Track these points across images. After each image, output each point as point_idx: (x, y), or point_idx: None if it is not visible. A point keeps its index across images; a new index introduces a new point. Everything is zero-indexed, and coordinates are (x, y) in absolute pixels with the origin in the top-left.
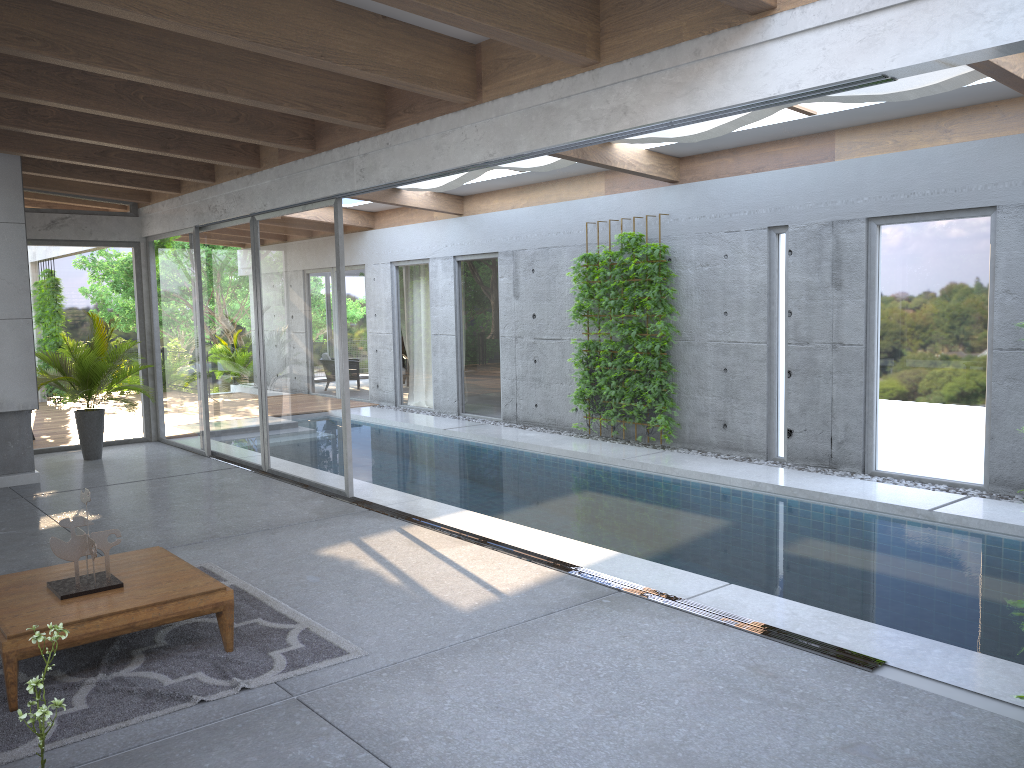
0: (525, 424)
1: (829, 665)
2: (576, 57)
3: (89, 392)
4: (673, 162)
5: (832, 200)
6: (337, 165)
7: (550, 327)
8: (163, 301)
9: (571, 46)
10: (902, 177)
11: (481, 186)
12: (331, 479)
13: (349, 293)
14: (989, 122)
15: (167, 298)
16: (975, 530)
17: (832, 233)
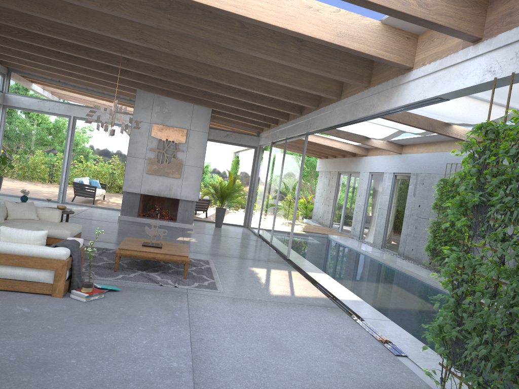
0: (406, 258)
1: (381, 348)
2: (358, 83)
3: (222, 201)
4: None
5: None
6: (305, 121)
7: (424, 212)
8: (259, 171)
9: (355, 79)
10: None
11: (407, 141)
12: (284, 250)
13: (352, 184)
14: None
15: (260, 170)
16: None
17: None
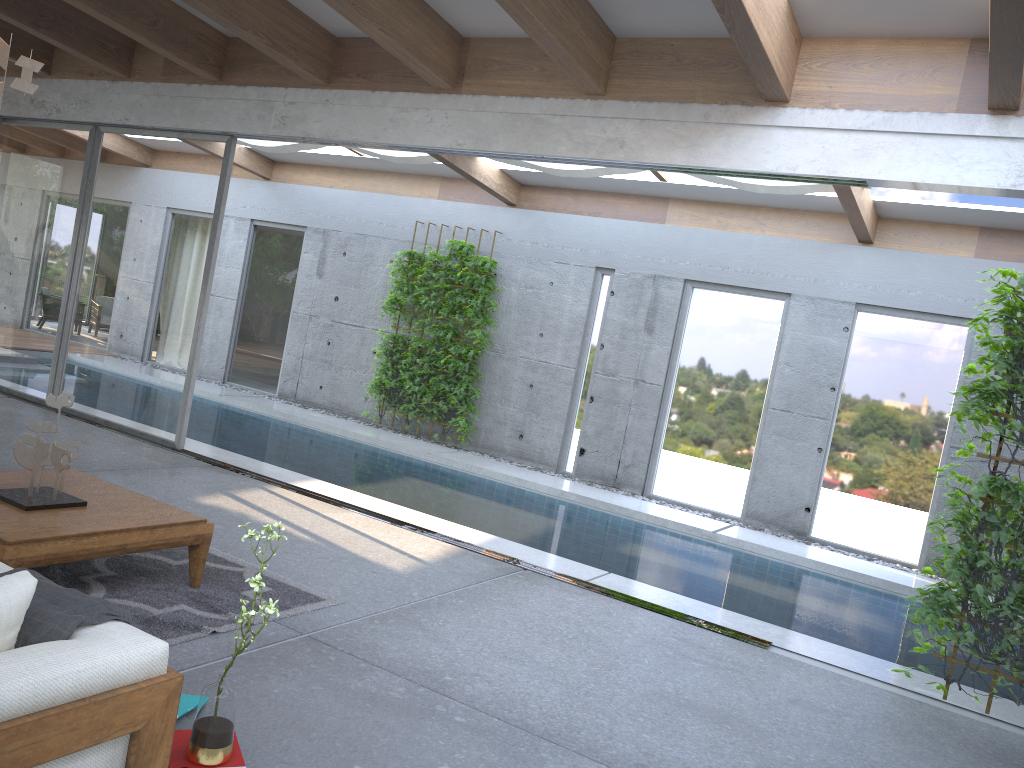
0: (304, 404)
1: (734, 642)
2: (591, 85)
3: None
4: (516, 187)
5: (658, 257)
6: (249, 104)
7: (353, 313)
8: None
9: (593, 74)
10: (721, 252)
11: (304, 157)
12: (156, 427)
13: None
14: (796, 226)
15: None
16: (750, 552)
17: (653, 285)
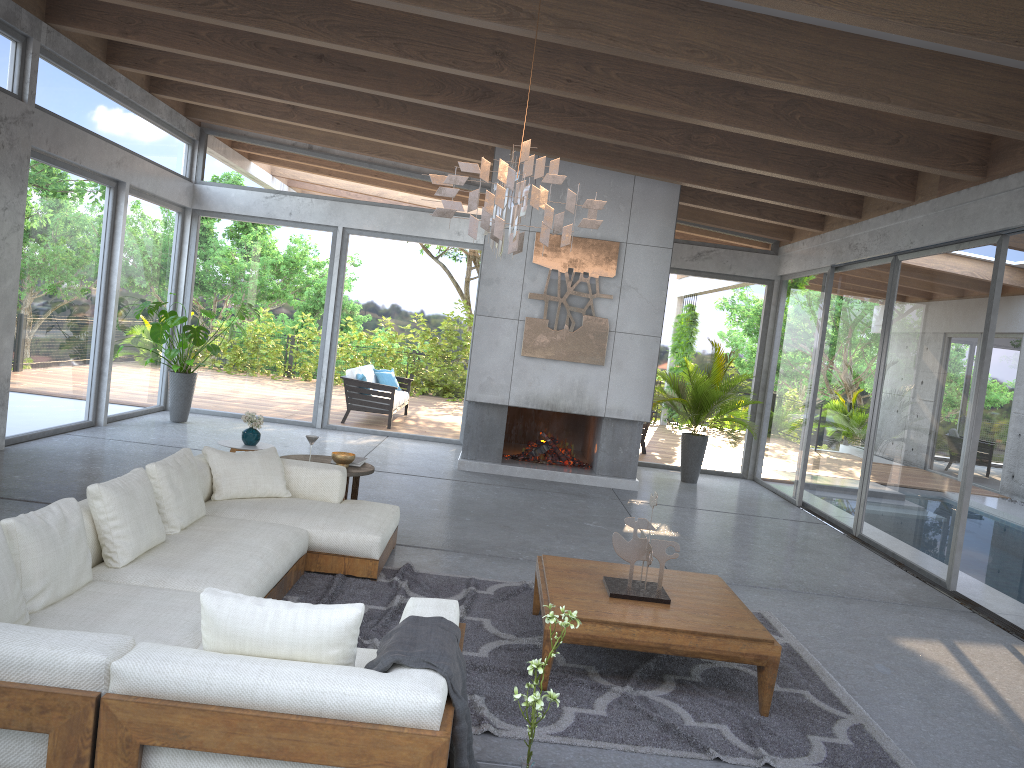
0: None
1: None
2: None
3: (697, 417)
4: None
5: None
6: (1010, 194)
7: None
8: (784, 341)
9: None
10: None
11: None
12: (930, 563)
13: (996, 364)
14: None
15: (789, 338)
16: None
17: None
